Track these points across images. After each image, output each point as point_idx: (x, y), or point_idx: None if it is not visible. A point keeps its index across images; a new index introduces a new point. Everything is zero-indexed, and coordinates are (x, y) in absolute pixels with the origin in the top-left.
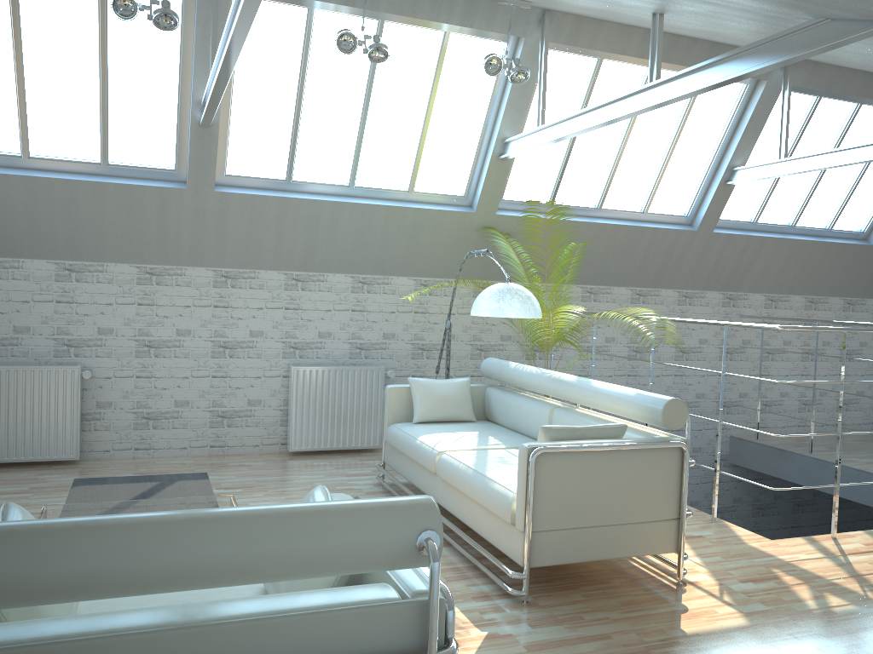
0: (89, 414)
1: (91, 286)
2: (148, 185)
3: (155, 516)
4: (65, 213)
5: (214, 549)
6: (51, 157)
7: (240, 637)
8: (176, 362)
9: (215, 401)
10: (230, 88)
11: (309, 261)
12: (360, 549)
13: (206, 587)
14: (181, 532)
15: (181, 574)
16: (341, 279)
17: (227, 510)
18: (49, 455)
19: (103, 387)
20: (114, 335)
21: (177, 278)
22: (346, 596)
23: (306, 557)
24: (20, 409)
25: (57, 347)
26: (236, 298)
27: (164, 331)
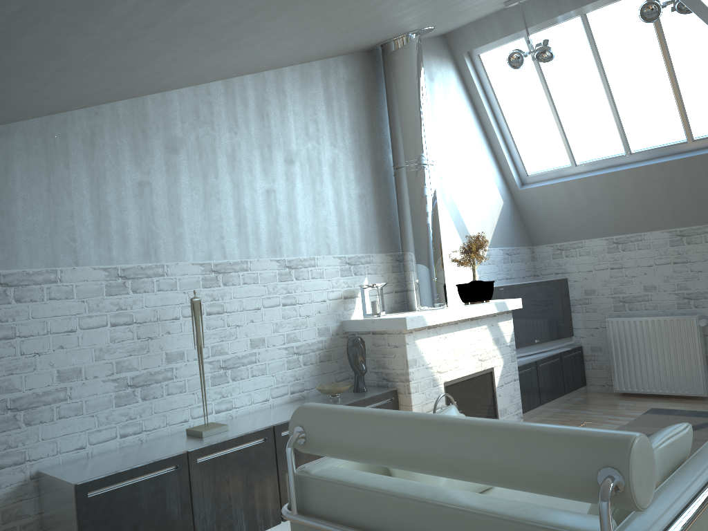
0: None
1: (700, 246)
2: None
3: (410, 414)
4: (665, 190)
5: (432, 445)
6: (647, 149)
7: (452, 521)
8: None
9: None
10: None
11: None
12: (540, 471)
13: (438, 475)
14: (416, 428)
15: (414, 459)
16: None
17: (454, 418)
18: (680, 390)
19: None
20: None
21: None
22: (555, 517)
23: (496, 467)
24: (653, 351)
25: (678, 300)
26: None
27: None
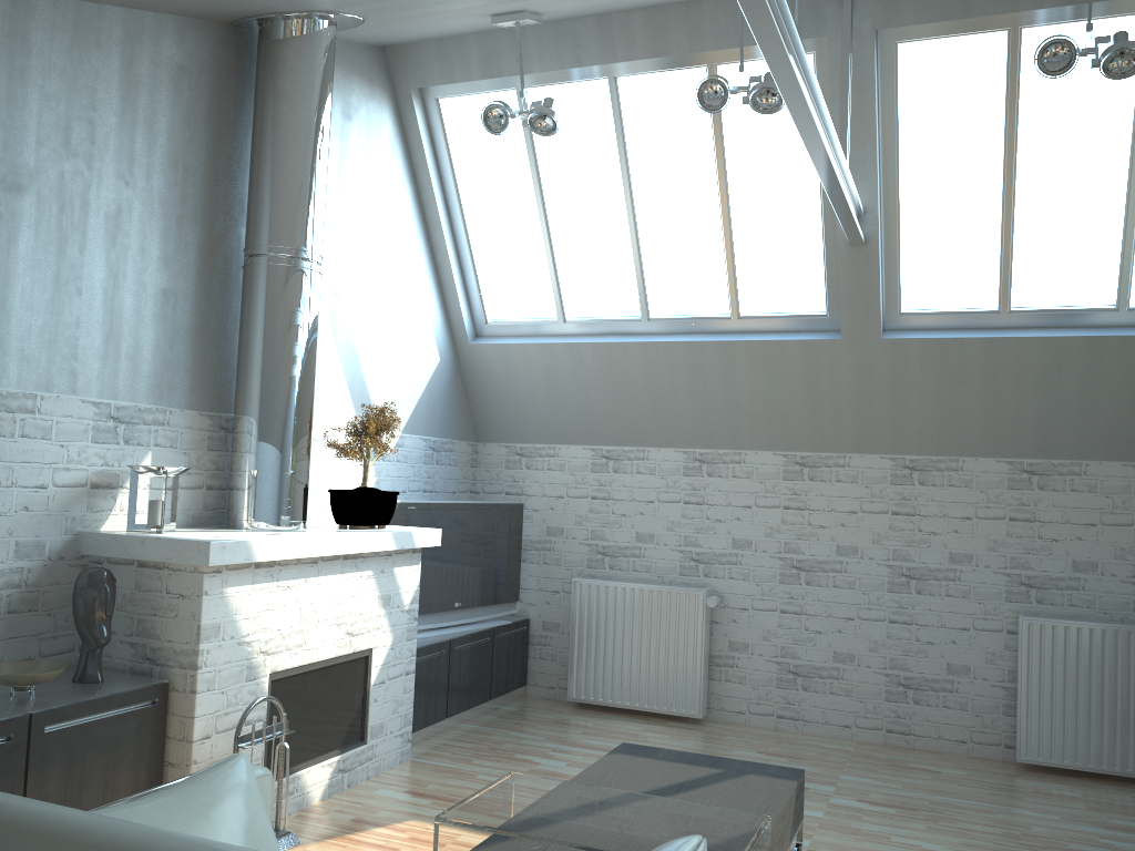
0: (720, 657)
1: (725, 482)
2: (788, 339)
3: (70, 825)
4: (690, 386)
5: None
6: (673, 316)
7: None
8: (835, 594)
9: (893, 660)
10: (893, 182)
11: (1051, 441)
12: None
13: None
14: None
15: None
16: (1114, 471)
17: (179, 846)
18: (665, 705)
19: (737, 622)
20: (752, 549)
21: (838, 471)
22: None
23: None
24: (636, 639)
25: (683, 561)
26: (926, 501)
27: (819, 548)
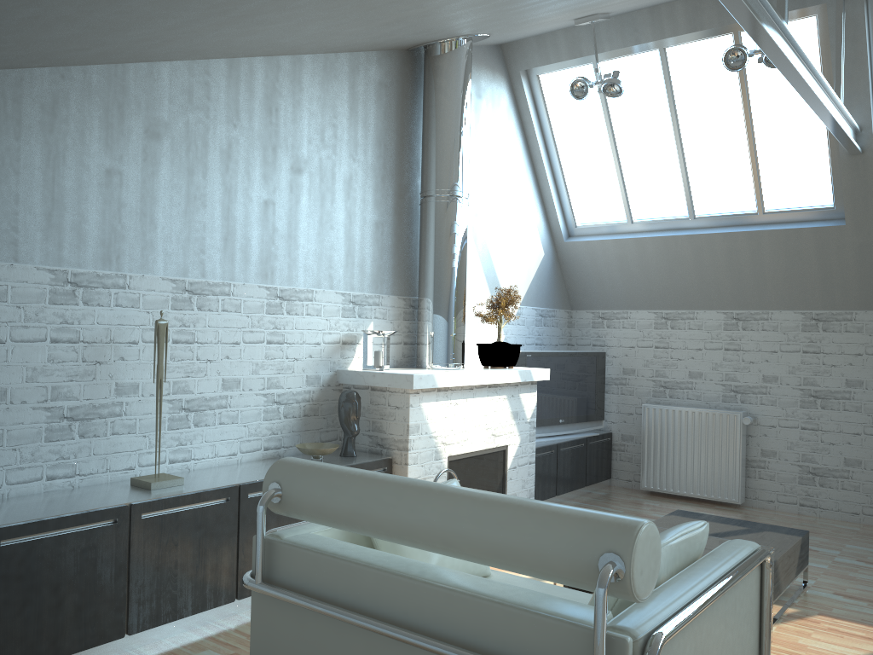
0: (754, 461)
1: (756, 334)
2: (803, 227)
3: (407, 480)
4: (727, 265)
5: (426, 515)
6: (713, 215)
7: (438, 601)
8: (844, 415)
9: None
10: None
11: None
12: (540, 552)
13: (429, 549)
14: (411, 495)
15: (405, 530)
16: None
17: (455, 488)
18: (713, 494)
19: (767, 436)
20: (778, 383)
21: (846, 324)
22: (550, 604)
23: (493, 545)
24: (689, 447)
25: (725, 392)
26: None
27: (832, 381)
